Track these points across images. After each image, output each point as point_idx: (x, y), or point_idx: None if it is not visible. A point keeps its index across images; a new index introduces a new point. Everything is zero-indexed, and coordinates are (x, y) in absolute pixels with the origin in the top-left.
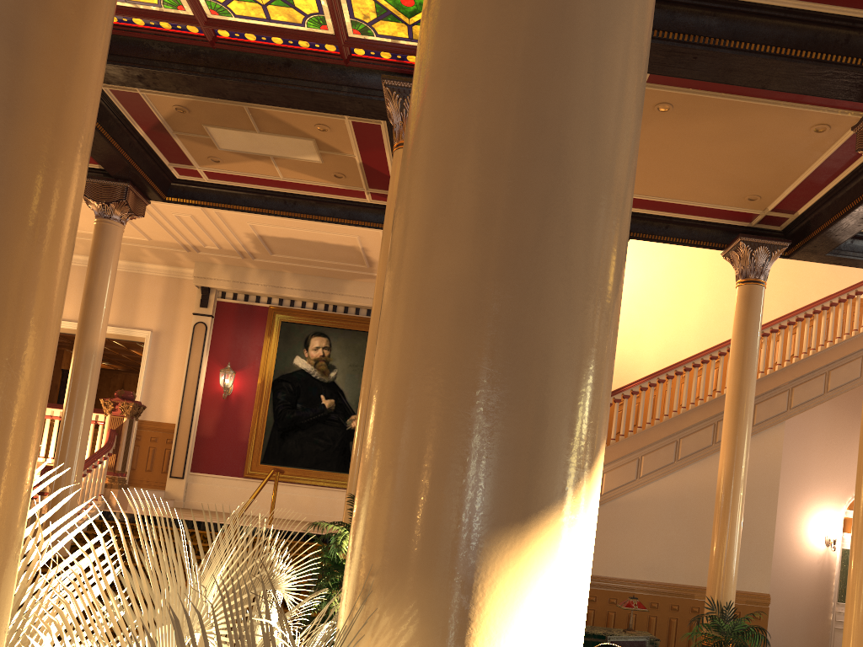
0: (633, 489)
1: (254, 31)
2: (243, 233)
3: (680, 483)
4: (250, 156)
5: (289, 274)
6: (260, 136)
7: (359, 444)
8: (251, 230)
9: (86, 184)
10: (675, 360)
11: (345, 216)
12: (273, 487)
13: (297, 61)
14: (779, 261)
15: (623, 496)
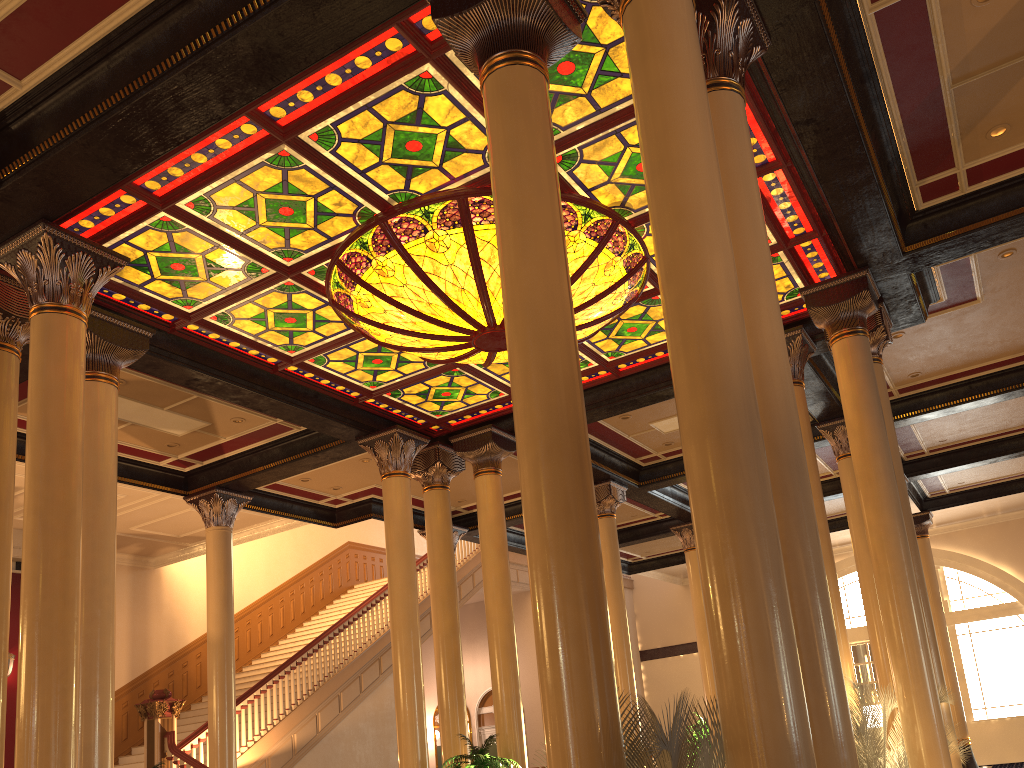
0: (338, 721)
1: (326, 377)
2: None
3: (365, 710)
4: None
5: None
6: (160, 411)
7: (414, 700)
8: None
9: None
10: (250, 600)
11: (129, 475)
12: None
13: (323, 395)
14: None
15: (333, 730)
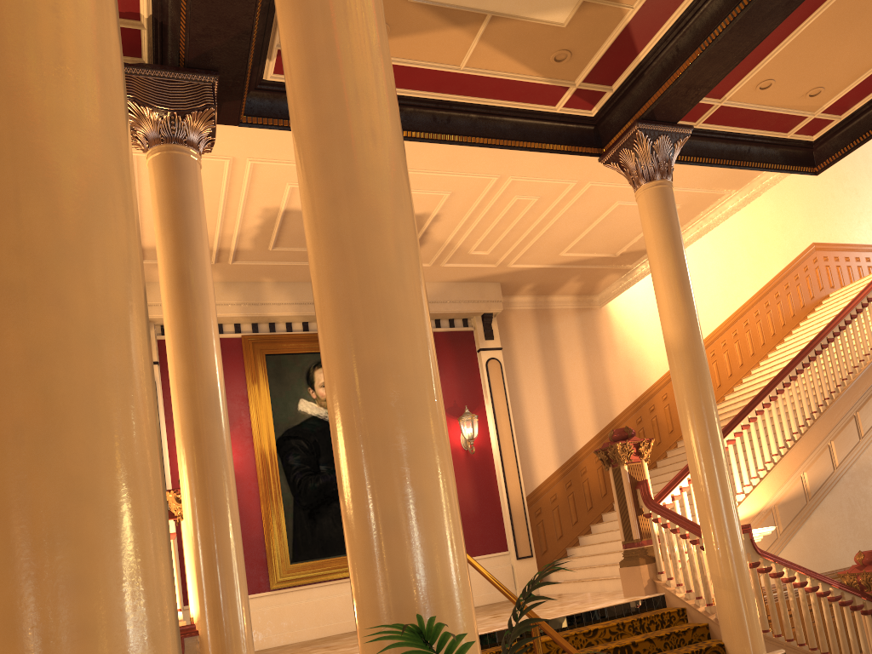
0: (860, 452)
1: None
2: (258, 210)
3: None
4: (452, 17)
5: (270, 283)
6: None
7: None
8: (280, 201)
9: (131, 78)
10: (710, 329)
11: (520, 136)
12: (318, 592)
13: None
14: (765, 214)
15: (854, 463)
